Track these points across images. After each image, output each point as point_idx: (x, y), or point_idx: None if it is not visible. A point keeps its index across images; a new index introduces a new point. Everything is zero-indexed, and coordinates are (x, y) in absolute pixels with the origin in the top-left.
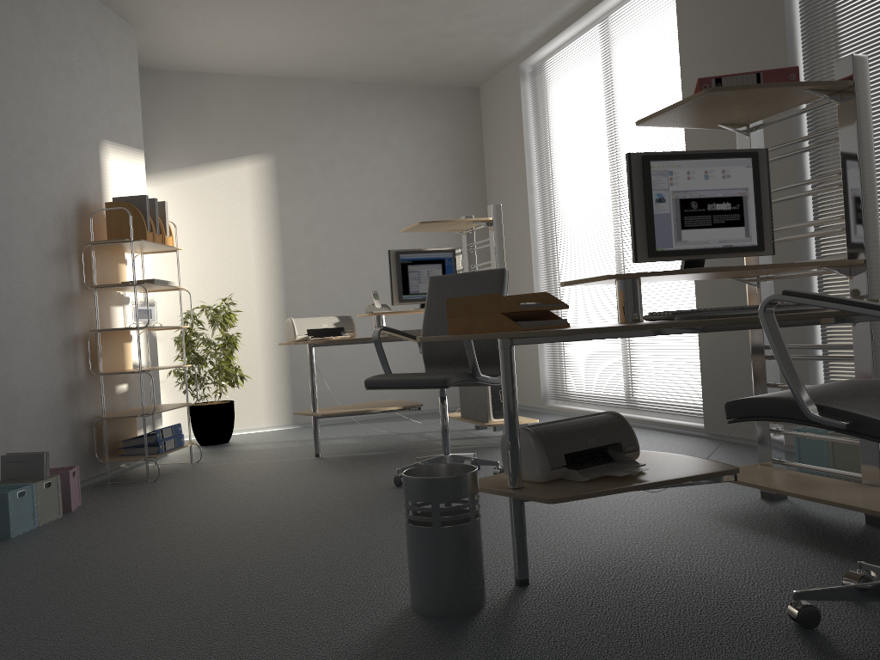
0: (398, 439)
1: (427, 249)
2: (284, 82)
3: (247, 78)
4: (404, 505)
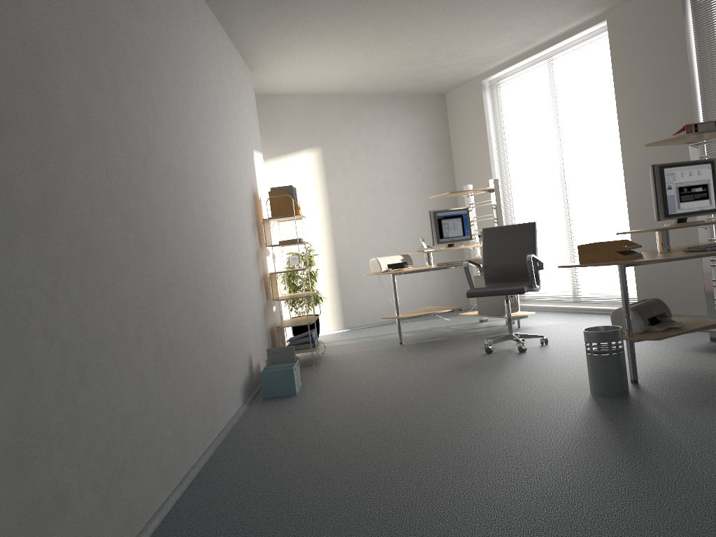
0: (437, 331)
1: (452, 209)
2: (324, 97)
3: (301, 96)
4: (588, 346)
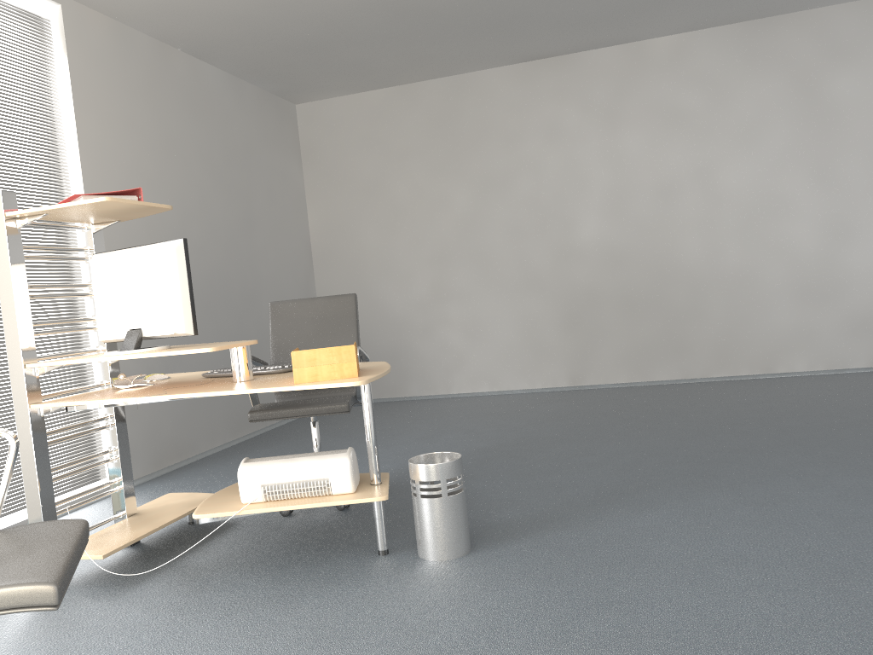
0: None
1: None
2: None
3: None
4: (461, 480)
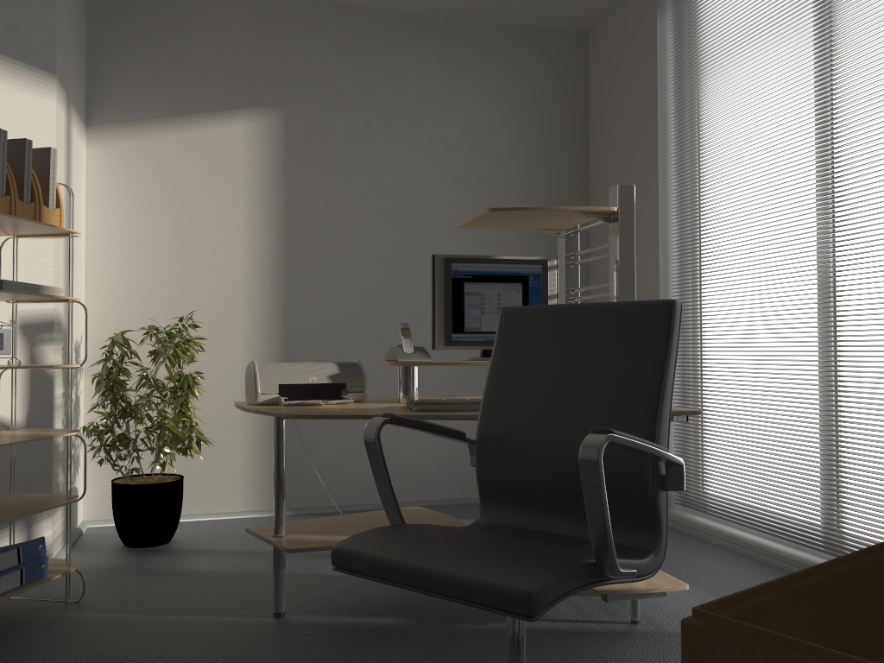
0: None
1: (499, 257)
2: (306, 6)
3: None
4: None
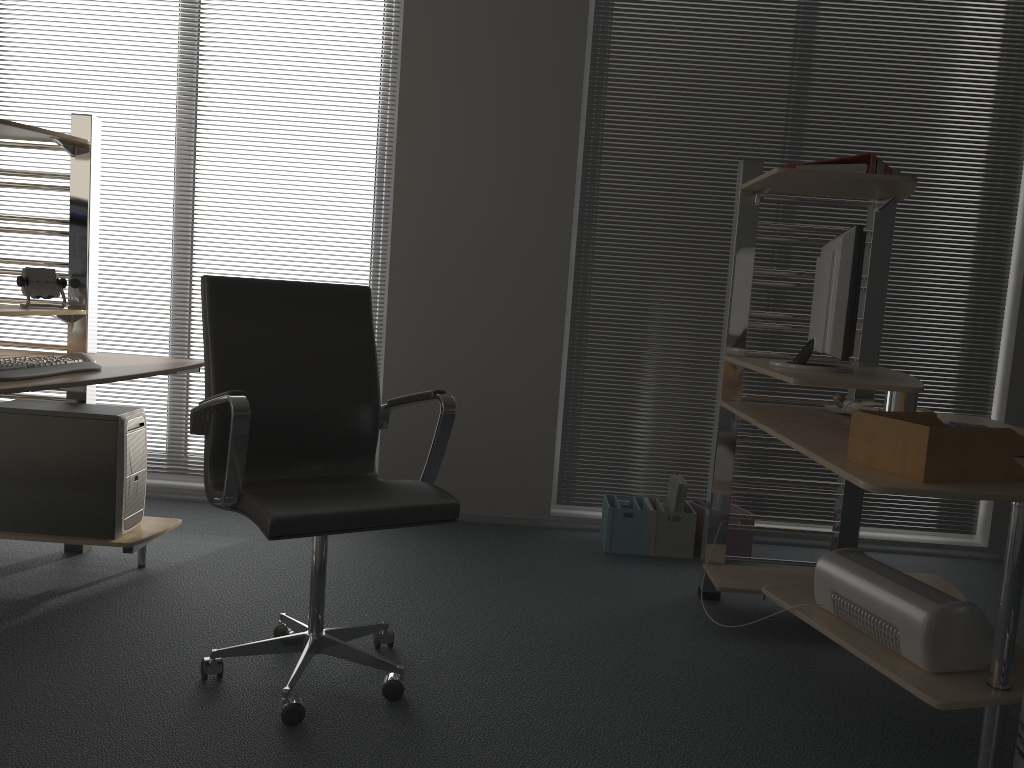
0: None
1: None
2: None
3: None
4: None
